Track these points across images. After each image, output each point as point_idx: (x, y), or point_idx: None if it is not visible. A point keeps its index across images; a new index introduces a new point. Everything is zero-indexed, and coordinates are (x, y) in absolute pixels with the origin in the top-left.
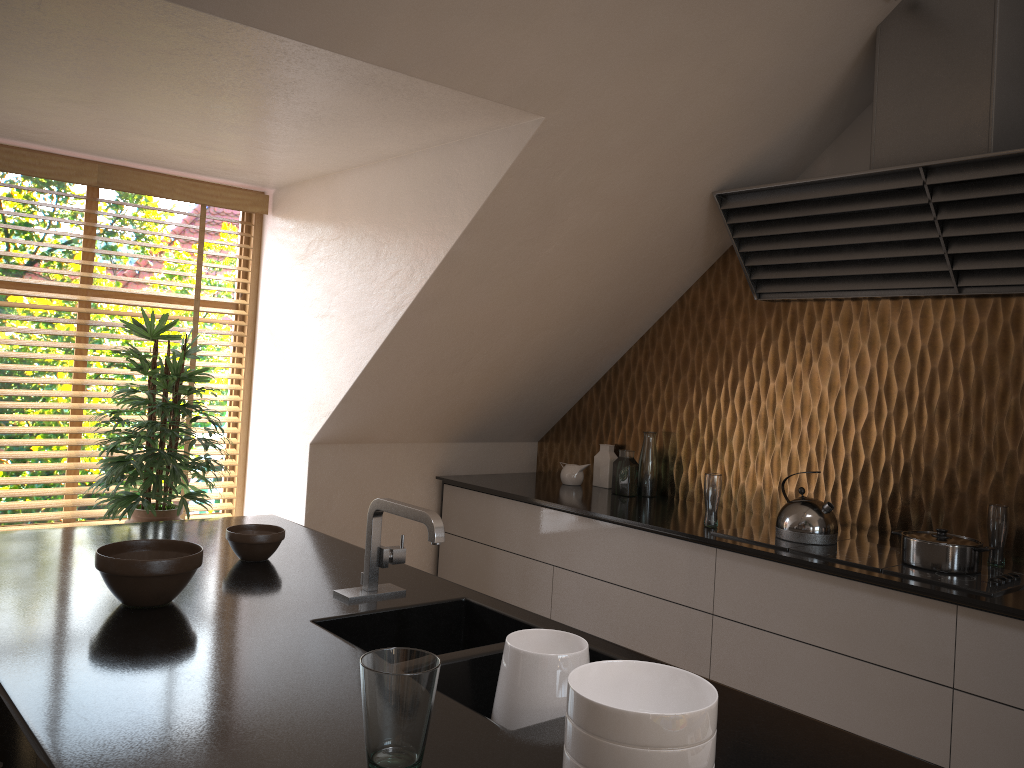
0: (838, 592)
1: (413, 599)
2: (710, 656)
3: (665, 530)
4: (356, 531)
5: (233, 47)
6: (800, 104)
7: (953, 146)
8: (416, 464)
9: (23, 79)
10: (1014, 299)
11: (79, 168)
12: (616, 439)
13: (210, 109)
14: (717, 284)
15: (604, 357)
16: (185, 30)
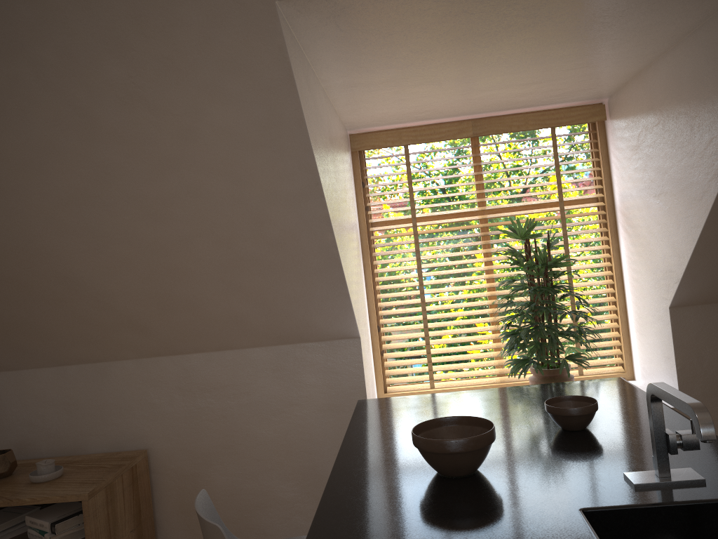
0: None
1: (710, 492)
2: None
3: None
4: None
5: None
6: None
7: None
8: None
9: (381, 81)
10: None
11: (459, 127)
12: None
13: (504, 54)
14: None
15: None
16: (431, 0)
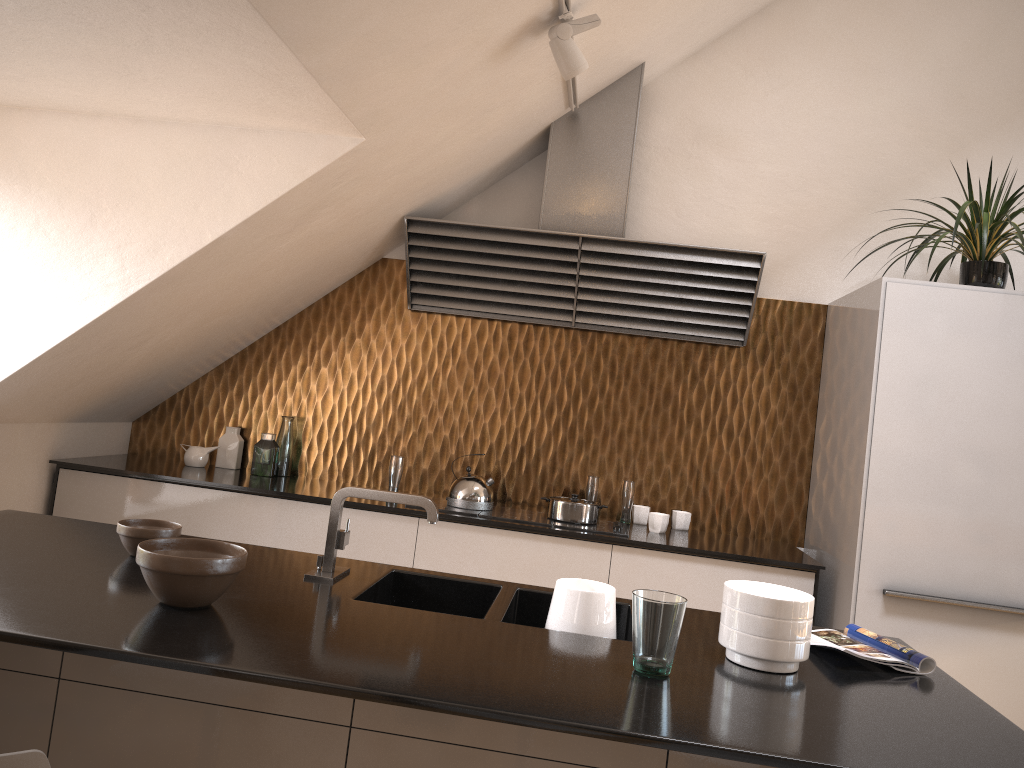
0: (526, 544)
1: (367, 574)
2: None
3: (370, 505)
4: None
5: (195, 13)
6: (487, 163)
7: (600, 226)
8: (33, 447)
9: None
10: (605, 335)
11: None
12: (240, 422)
13: (5, 27)
14: (365, 289)
15: (241, 343)
16: None
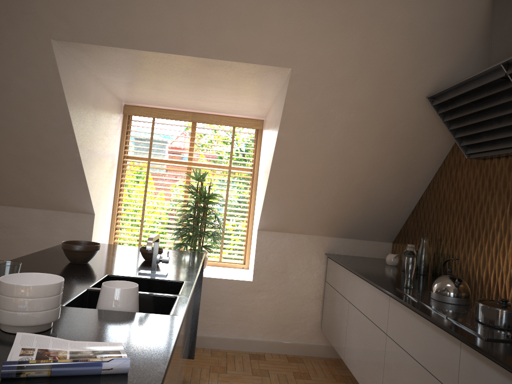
0: (423, 327)
1: (162, 278)
2: (384, 358)
3: (374, 284)
4: (280, 274)
5: (150, 59)
6: (461, 38)
7: None
8: (314, 246)
9: (126, 82)
10: None
11: (184, 115)
12: (417, 242)
13: (186, 85)
14: (458, 151)
15: (409, 195)
16: (129, 55)
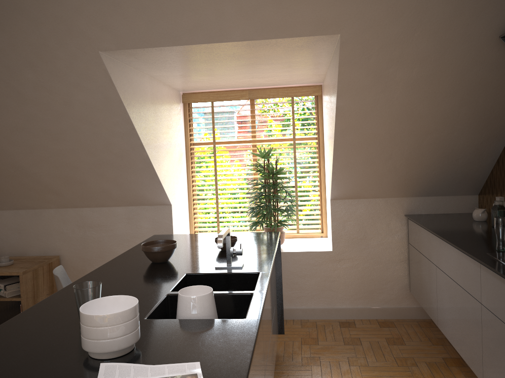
0: None
1: (238, 270)
2: (481, 328)
3: (461, 250)
4: (359, 240)
5: (195, 51)
6: None
7: None
8: (392, 208)
9: (179, 75)
10: None
11: (241, 94)
12: None
13: (236, 67)
14: None
15: (491, 144)
16: (174, 52)
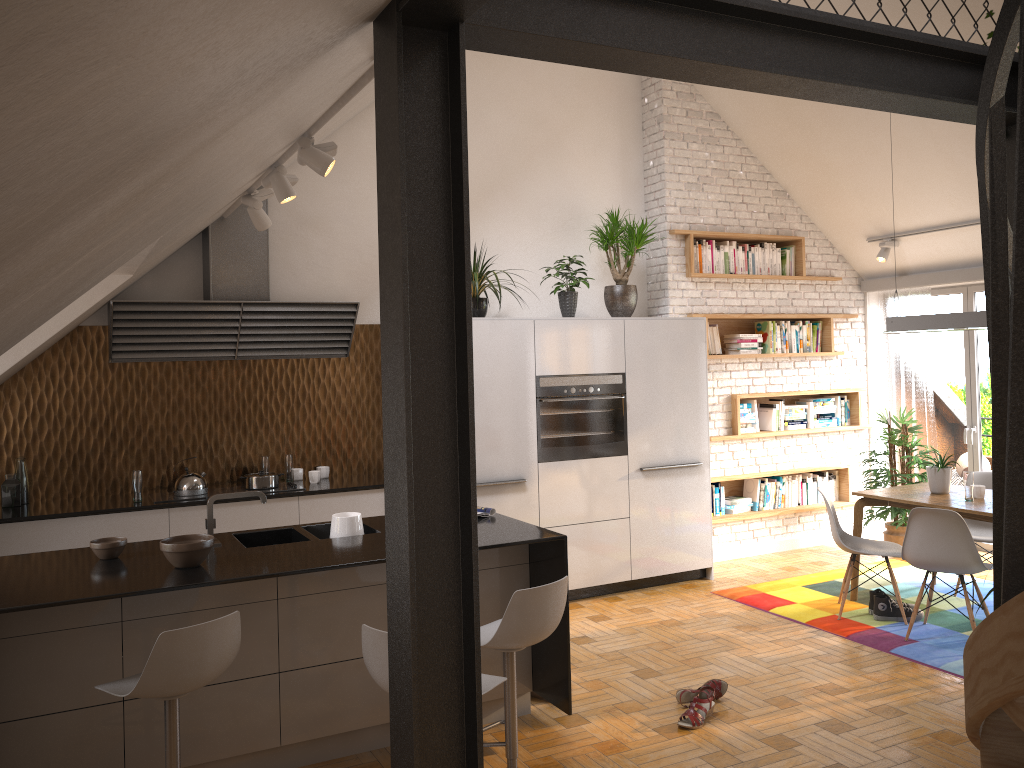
0: (244, 508)
1: (227, 538)
2: None
3: (133, 507)
4: None
5: None
6: (167, 256)
7: (253, 293)
8: None
9: None
10: (257, 361)
11: None
12: None
13: None
14: (68, 351)
15: None
16: None
